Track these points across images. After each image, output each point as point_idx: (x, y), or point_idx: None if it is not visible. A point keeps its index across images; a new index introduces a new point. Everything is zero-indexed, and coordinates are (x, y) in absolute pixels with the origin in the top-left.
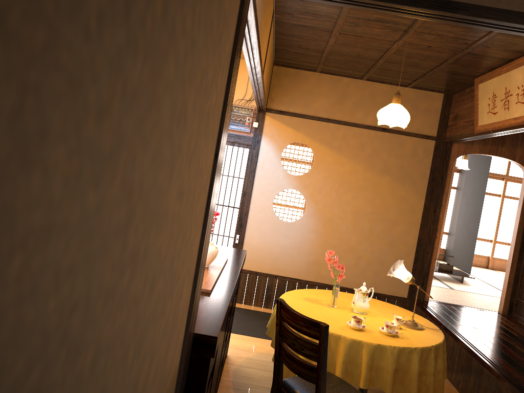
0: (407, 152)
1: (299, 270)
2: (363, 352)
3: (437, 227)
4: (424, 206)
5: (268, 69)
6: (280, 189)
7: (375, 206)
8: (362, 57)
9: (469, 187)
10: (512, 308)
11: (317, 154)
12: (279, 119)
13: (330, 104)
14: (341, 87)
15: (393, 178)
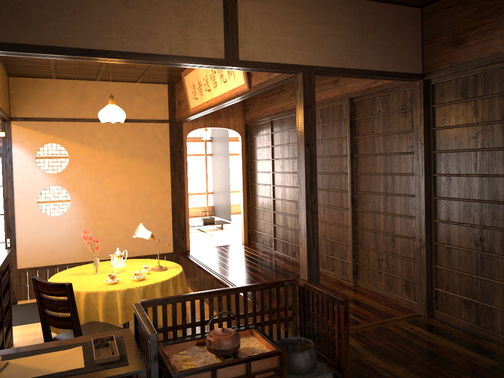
0: (148, 136)
1: (76, 255)
2: (117, 298)
3: (184, 191)
4: (171, 177)
5: None
6: (41, 188)
7: (132, 185)
8: (86, 64)
9: (219, 152)
10: (251, 238)
11: (70, 151)
12: (26, 125)
13: (73, 105)
14: (79, 89)
15: (141, 159)
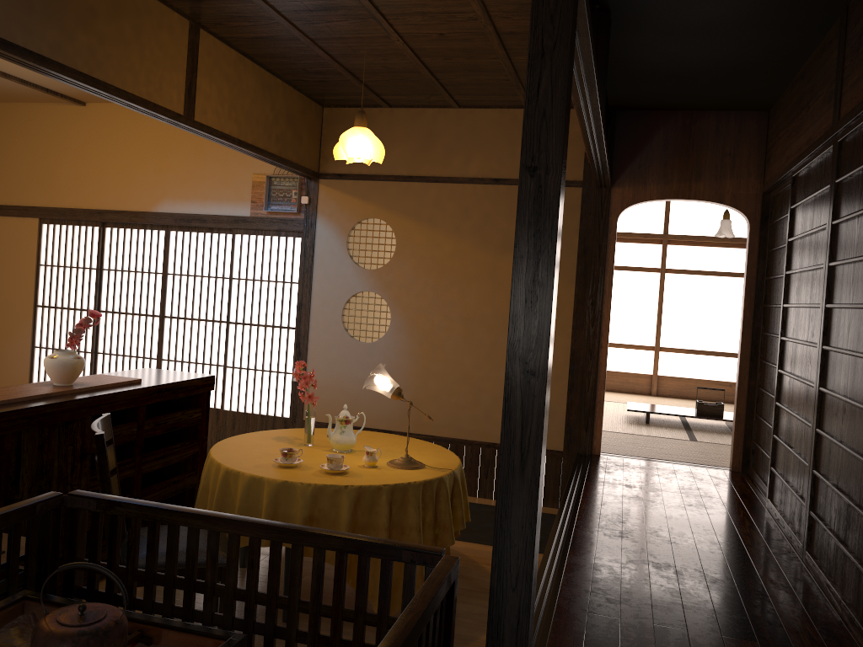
0: None
1: (389, 416)
2: (264, 494)
3: (601, 330)
4: (575, 298)
5: (266, 111)
6: (350, 293)
7: (497, 306)
8: (396, 70)
9: None
10: (750, 460)
11: (398, 233)
12: (338, 187)
13: (411, 153)
14: (424, 125)
15: None
